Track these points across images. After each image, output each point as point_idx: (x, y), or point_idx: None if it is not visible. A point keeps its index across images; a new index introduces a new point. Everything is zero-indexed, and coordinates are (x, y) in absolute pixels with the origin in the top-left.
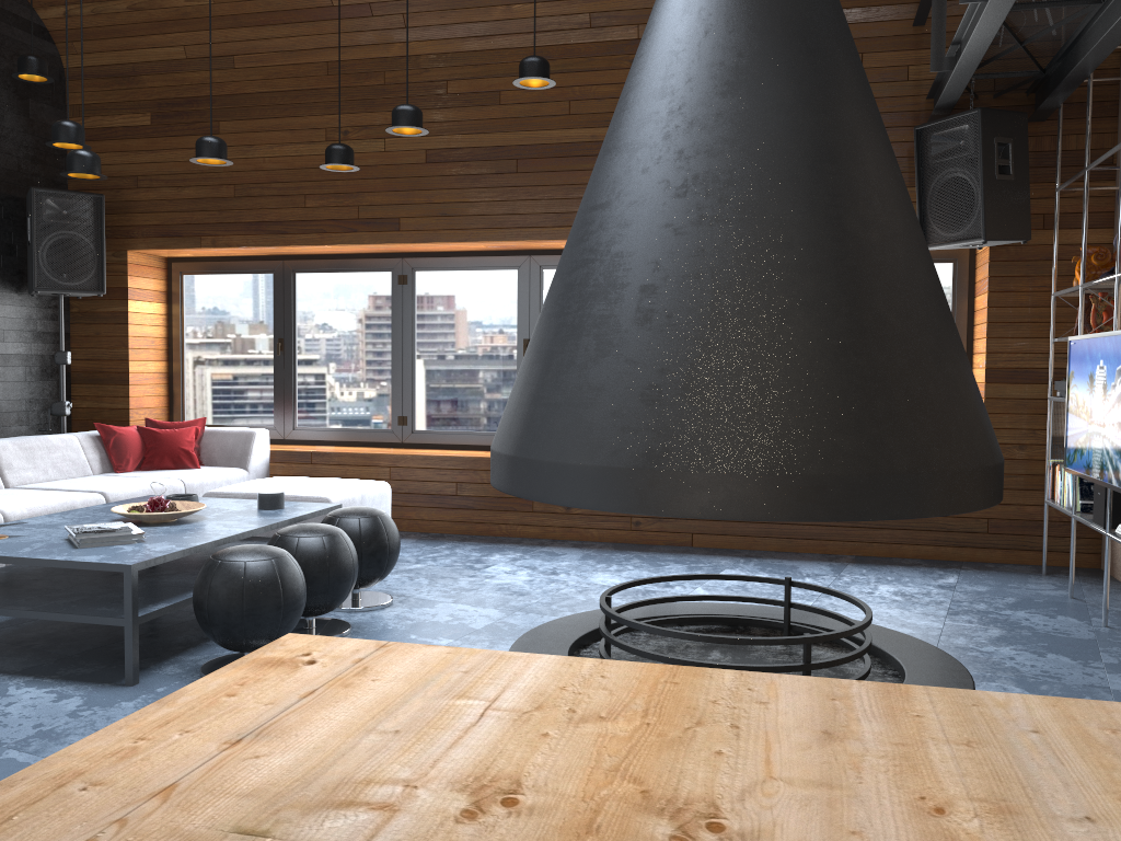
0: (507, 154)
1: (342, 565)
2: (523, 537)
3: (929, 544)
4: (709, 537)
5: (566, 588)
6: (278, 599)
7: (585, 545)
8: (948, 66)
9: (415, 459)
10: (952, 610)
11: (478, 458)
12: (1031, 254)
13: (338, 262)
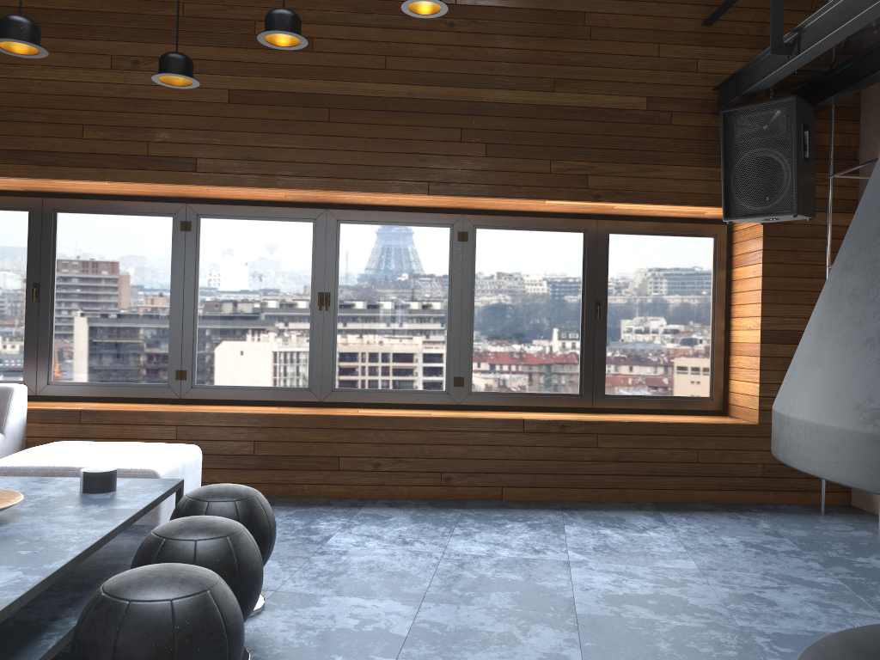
0: (319, 102)
1: (253, 574)
2: (328, 497)
3: (716, 489)
4: (519, 489)
5: (440, 562)
6: (223, 653)
7: (399, 504)
8: (786, 51)
9: (207, 417)
10: (818, 561)
11: (280, 415)
12: (796, 232)
13: (110, 203)
